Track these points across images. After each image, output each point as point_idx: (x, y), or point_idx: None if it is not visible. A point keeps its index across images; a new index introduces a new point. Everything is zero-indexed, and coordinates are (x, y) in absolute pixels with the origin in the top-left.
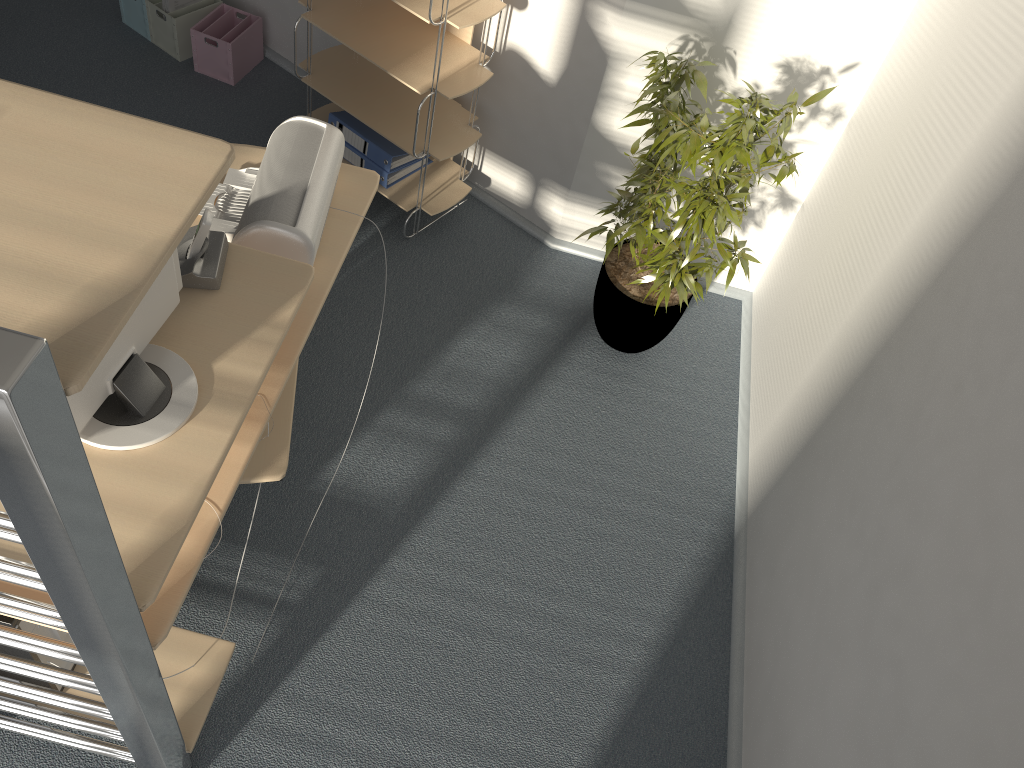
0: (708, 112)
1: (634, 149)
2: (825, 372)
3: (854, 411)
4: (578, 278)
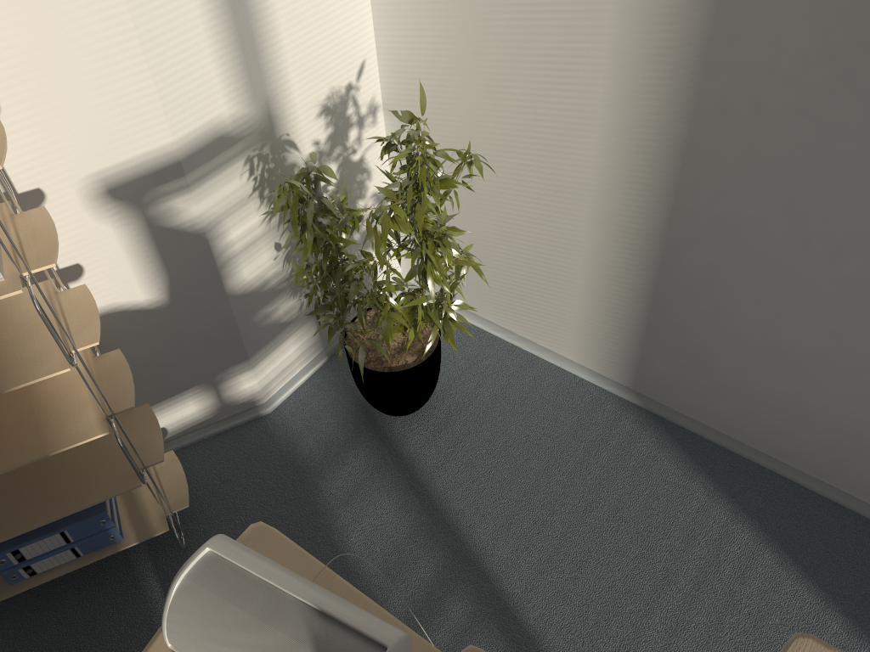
0: (326, 191)
1: (301, 272)
2: (609, 254)
3: (693, 248)
4: (320, 404)
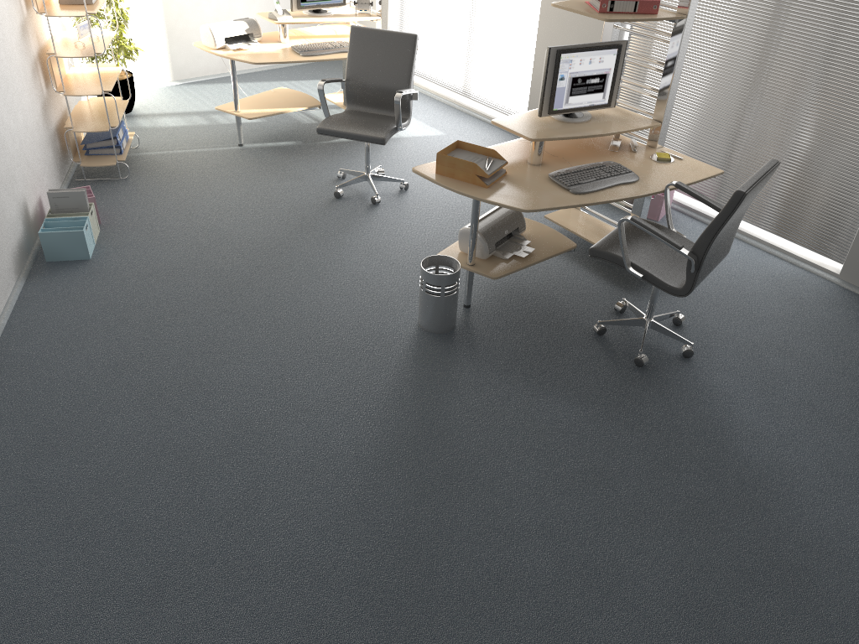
0: None
1: None
2: (147, 22)
3: (172, 3)
4: None
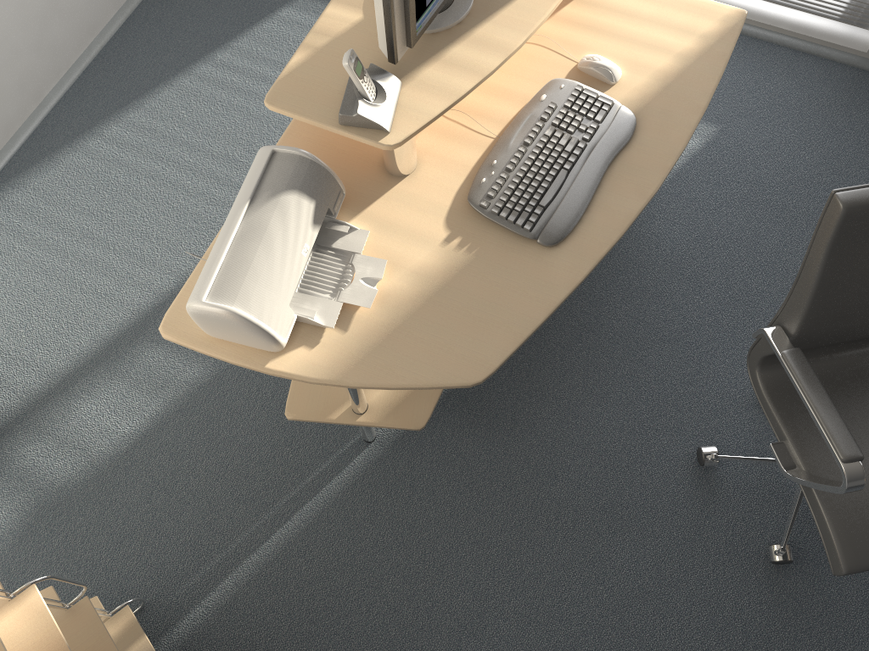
0: None
1: None
2: None
3: None
4: None
